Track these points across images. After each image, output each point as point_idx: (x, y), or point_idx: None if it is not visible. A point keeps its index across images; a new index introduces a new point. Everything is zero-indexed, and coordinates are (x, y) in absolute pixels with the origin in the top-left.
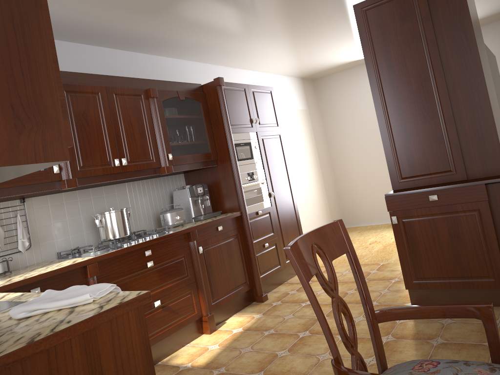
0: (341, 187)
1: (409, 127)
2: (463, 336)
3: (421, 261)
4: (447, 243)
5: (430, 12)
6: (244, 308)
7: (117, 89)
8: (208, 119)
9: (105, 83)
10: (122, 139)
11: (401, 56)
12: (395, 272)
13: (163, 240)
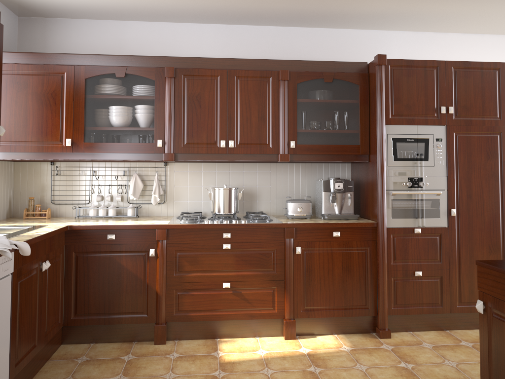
0: None
1: None
2: None
3: None
4: None
5: None
6: (354, 334)
7: (241, 72)
8: (366, 105)
9: (229, 66)
10: (235, 122)
11: None
12: None
13: (250, 228)
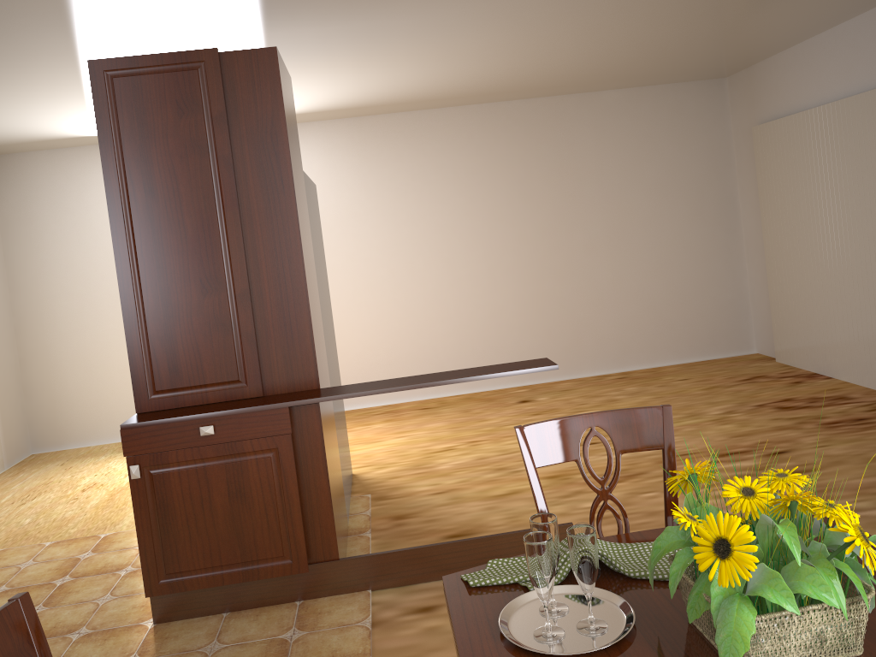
0: (33, 375)
1: (176, 301)
2: None
3: (178, 543)
4: (224, 507)
5: (227, 110)
6: None
7: None
8: None
9: None
10: None
11: (171, 174)
12: (129, 551)
13: None
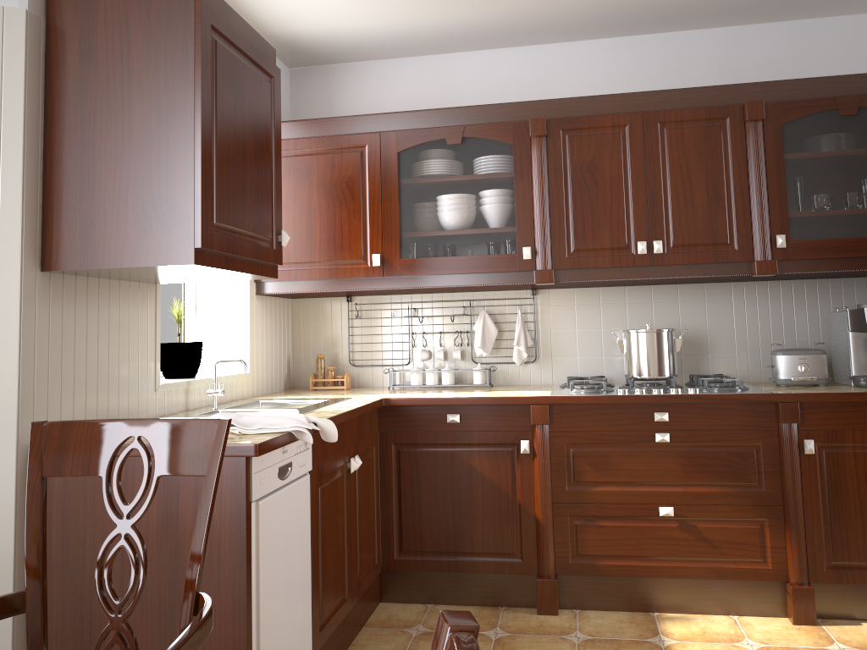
0: None
1: None
2: None
3: None
4: None
5: None
6: None
7: (668, 113)
8: None
9: (644, 106)
10: (663, 207)
11: None
12: None
13: (706, 404)
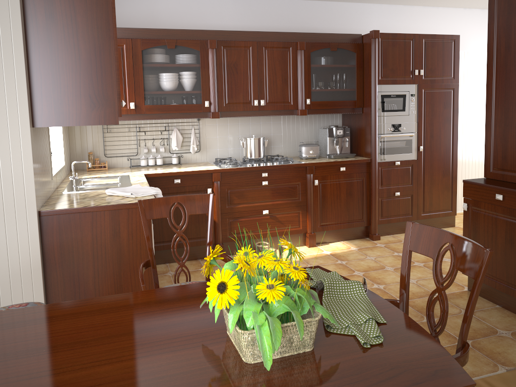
0: None
1: (511, 117)
2: (454, 326)
3: None
4: (502, 245)
5: None
6: (354, 240)
7: (268, 43)
8: (361, 69)
9: (258, 38)
10: (264, 85)
11: None
12: None
13: (281, 168)
